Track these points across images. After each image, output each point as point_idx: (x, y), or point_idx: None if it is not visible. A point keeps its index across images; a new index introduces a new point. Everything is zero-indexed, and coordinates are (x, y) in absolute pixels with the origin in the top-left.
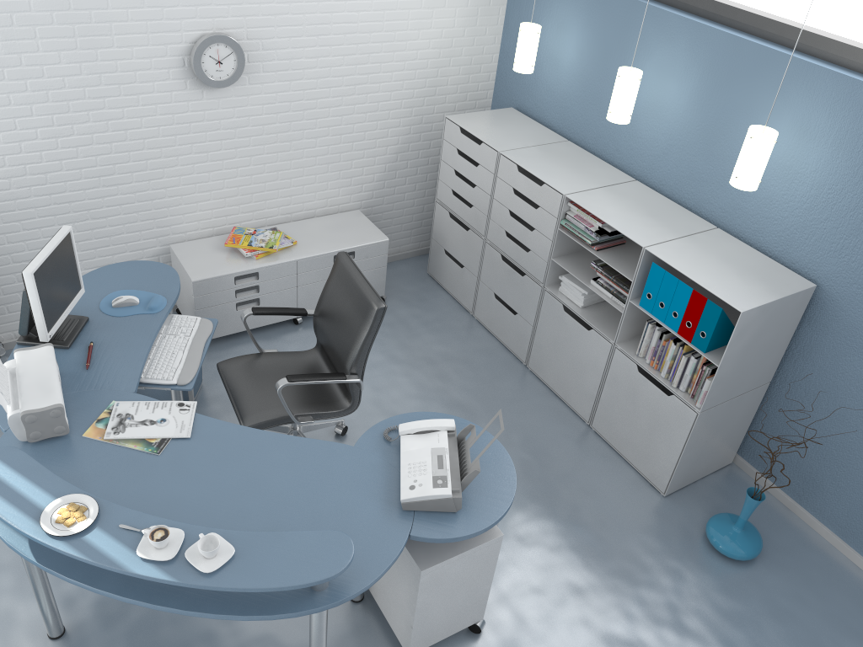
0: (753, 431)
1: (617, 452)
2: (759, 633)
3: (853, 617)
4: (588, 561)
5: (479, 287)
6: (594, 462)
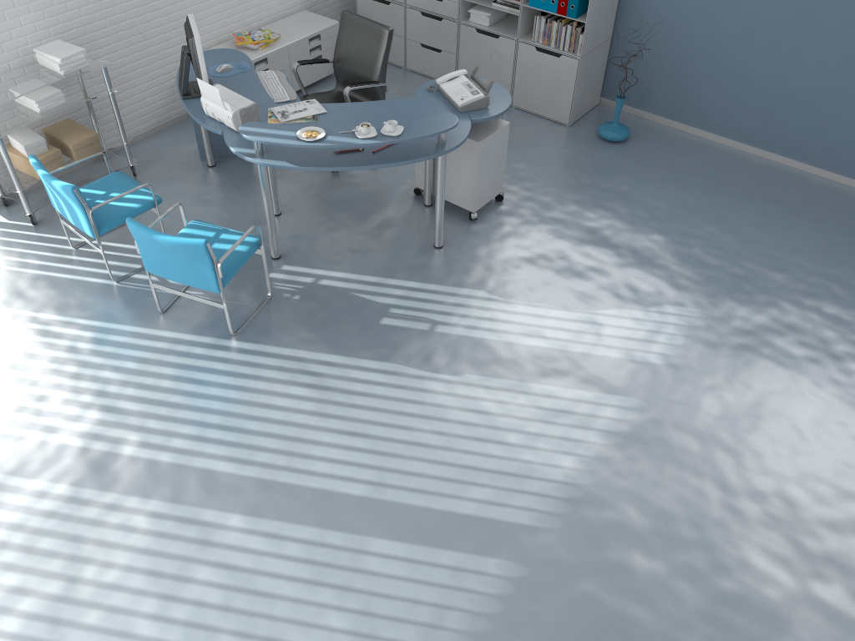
0: (607, 77)
1: (533, 114)
2: (641, 166)
3: (684, 149)
4: (542, 162)
5: (407, 45)
6: (522, 121)
